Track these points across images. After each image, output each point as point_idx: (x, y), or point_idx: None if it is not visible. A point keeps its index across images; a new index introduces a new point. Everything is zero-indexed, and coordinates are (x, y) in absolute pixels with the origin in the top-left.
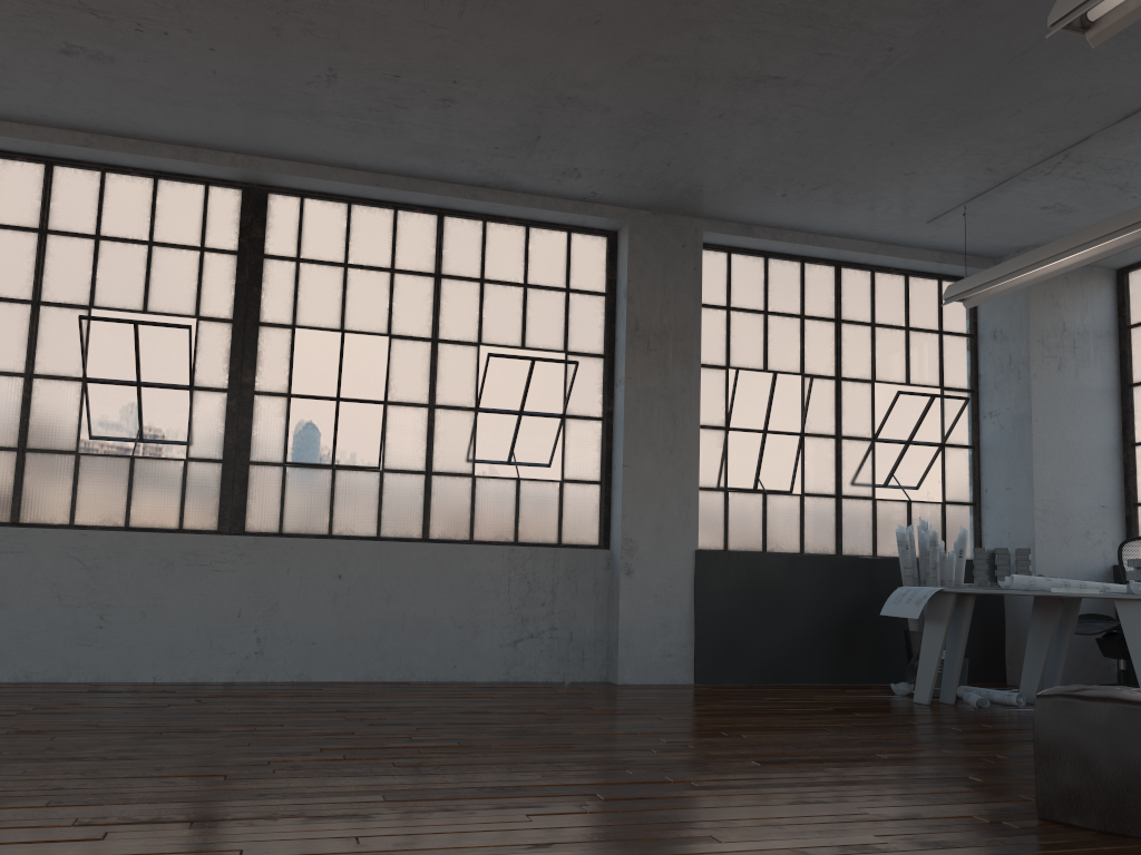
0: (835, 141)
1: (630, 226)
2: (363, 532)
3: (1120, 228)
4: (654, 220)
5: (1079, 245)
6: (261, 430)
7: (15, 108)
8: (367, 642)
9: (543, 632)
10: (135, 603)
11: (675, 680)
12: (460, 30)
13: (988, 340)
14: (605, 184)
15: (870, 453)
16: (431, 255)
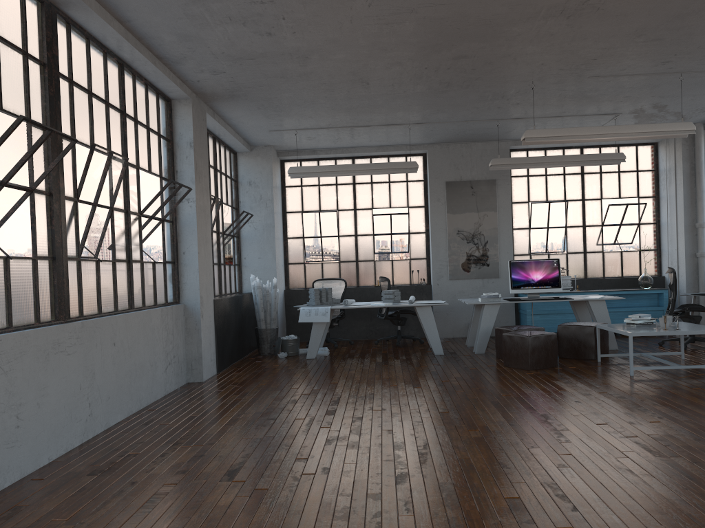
0: (324, 103)
1: (192, 102)
2: (111, 308)
3: (390, 168)
4: (197, 101)
5: (370, 169)
6: (66, 230)
7: None
8: (126, 389)
9: (172, 360)
10: (34, 397)
11: (213, 373)
12: (352, 26)
13: (246, 185)
14: (215, 81)
15: (223, 241)
16: (119, 96)
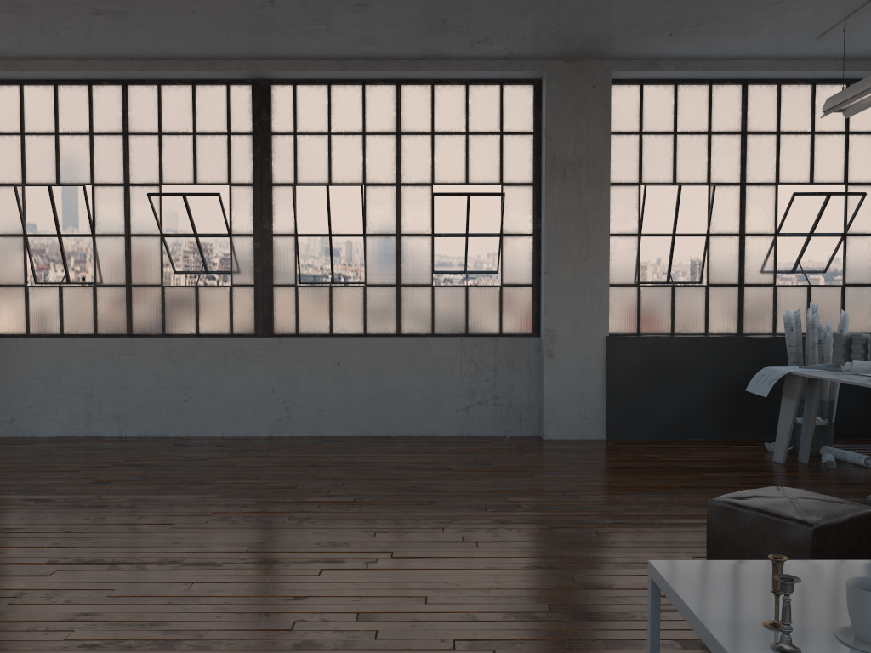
0: None
1: (547, 75)
2: (354, 331)
3: None
4: (568, 67)
5: None
6: (278, 262)
7: (89, 51)
8: (359, 409)
9: (488, 400)
10: (205, 385)
11: (590, 436)
12: None
13: None
14: (516, 45)
15: (772, 247)
16: (392, 118)
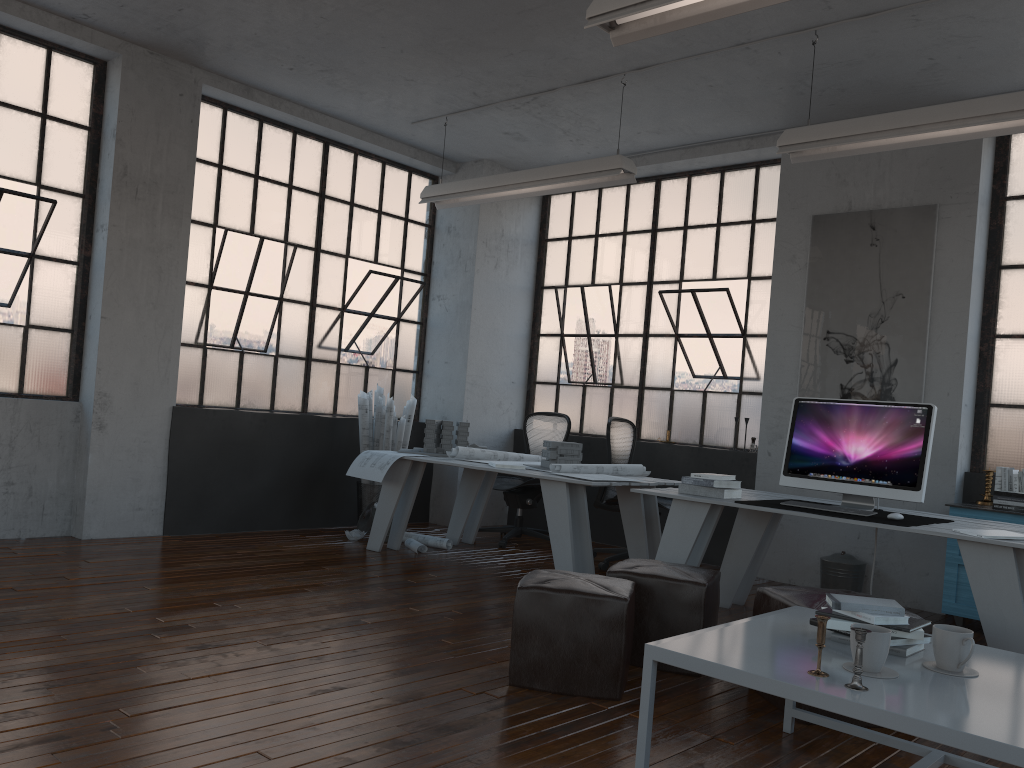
0: (353, 35)
1: (124, 61)
2: None
3: (572, 175)
4: (152, 61)
5: (539, 180)
6: None
7: None
8: None
9: None
10: None
11: (144, 533)
12: None
13: (444, 233)
14: (102, 10)
15: (339, 322)
16: None
